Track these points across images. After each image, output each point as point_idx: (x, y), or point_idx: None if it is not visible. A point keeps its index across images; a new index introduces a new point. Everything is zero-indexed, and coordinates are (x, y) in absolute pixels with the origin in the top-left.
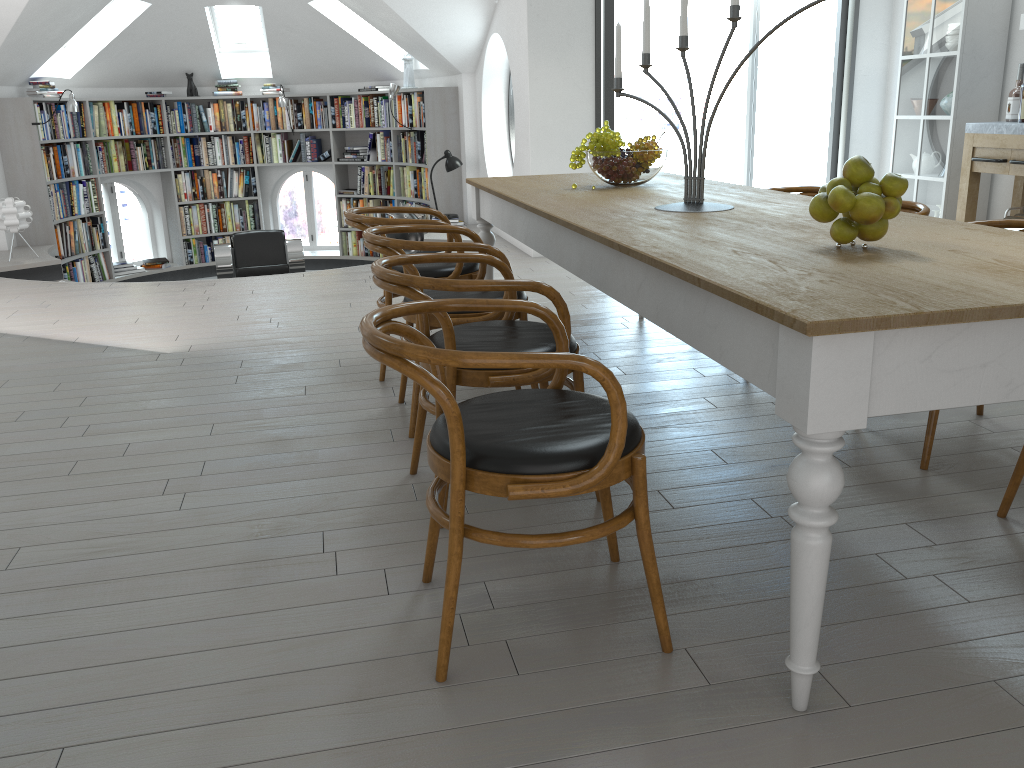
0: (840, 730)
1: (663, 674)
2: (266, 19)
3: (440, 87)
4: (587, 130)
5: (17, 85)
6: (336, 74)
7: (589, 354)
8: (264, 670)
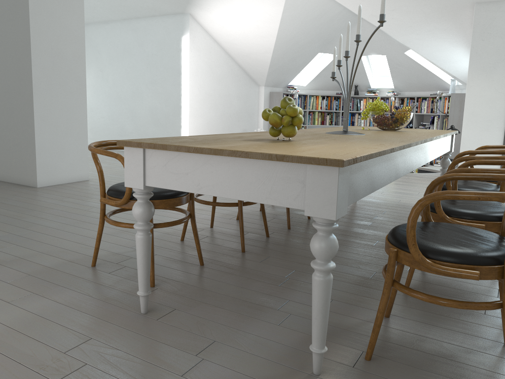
0: (138, 321)
1: (136, 289)
2: (388, 61)
3: (460, 93)
4: (500, 115)
5: (283, 87)
6: (423, 87)
7: (373, 216)
8: (71, 249)
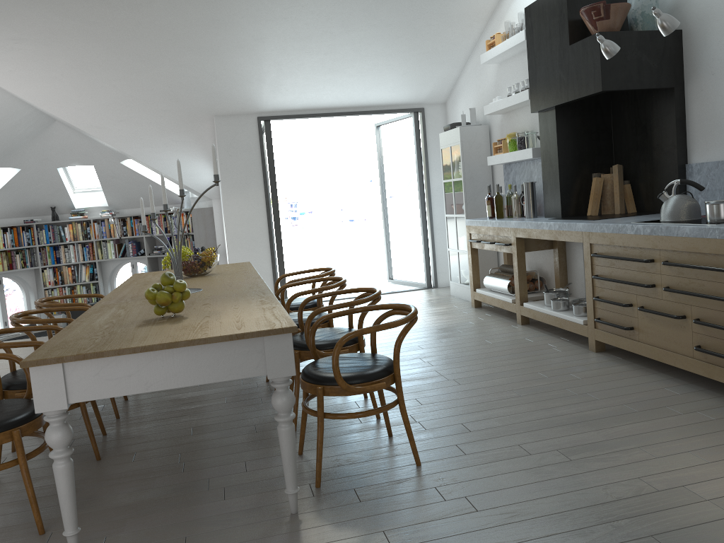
0: None
1: None
2: (97, 172)
3: (201, 208)
4: (263, 233)
5: None
6: (148, 201)
7: None
8: None
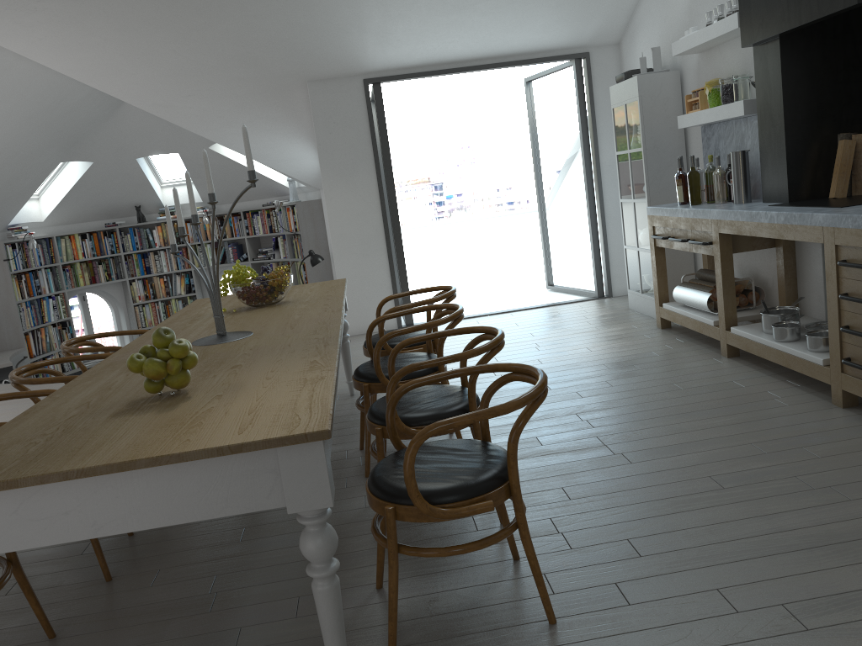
0: None
1: None
2: (184, 161)
3: (308, 200)
4: (378, 233)
5: None
6: (248, 194)
7: None
8: None
